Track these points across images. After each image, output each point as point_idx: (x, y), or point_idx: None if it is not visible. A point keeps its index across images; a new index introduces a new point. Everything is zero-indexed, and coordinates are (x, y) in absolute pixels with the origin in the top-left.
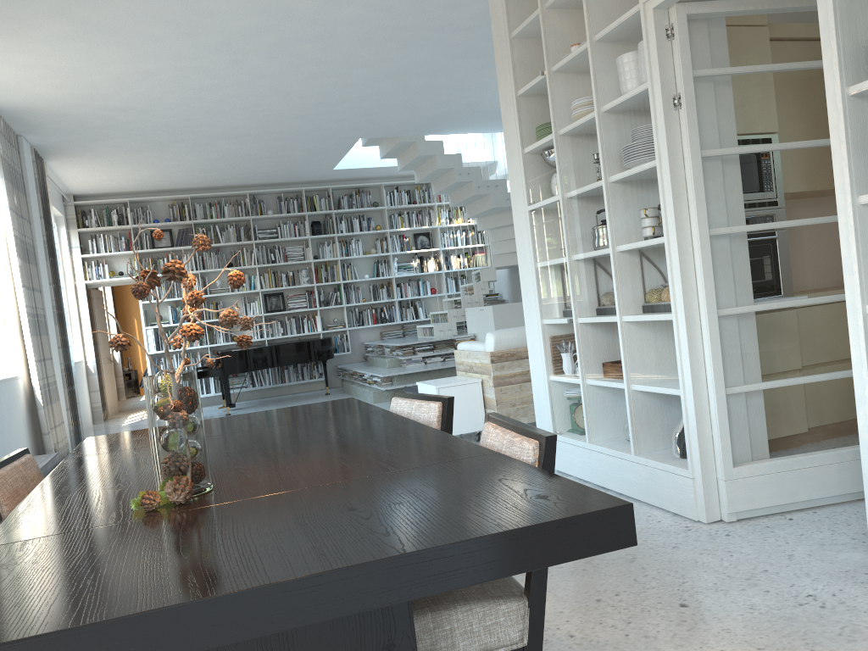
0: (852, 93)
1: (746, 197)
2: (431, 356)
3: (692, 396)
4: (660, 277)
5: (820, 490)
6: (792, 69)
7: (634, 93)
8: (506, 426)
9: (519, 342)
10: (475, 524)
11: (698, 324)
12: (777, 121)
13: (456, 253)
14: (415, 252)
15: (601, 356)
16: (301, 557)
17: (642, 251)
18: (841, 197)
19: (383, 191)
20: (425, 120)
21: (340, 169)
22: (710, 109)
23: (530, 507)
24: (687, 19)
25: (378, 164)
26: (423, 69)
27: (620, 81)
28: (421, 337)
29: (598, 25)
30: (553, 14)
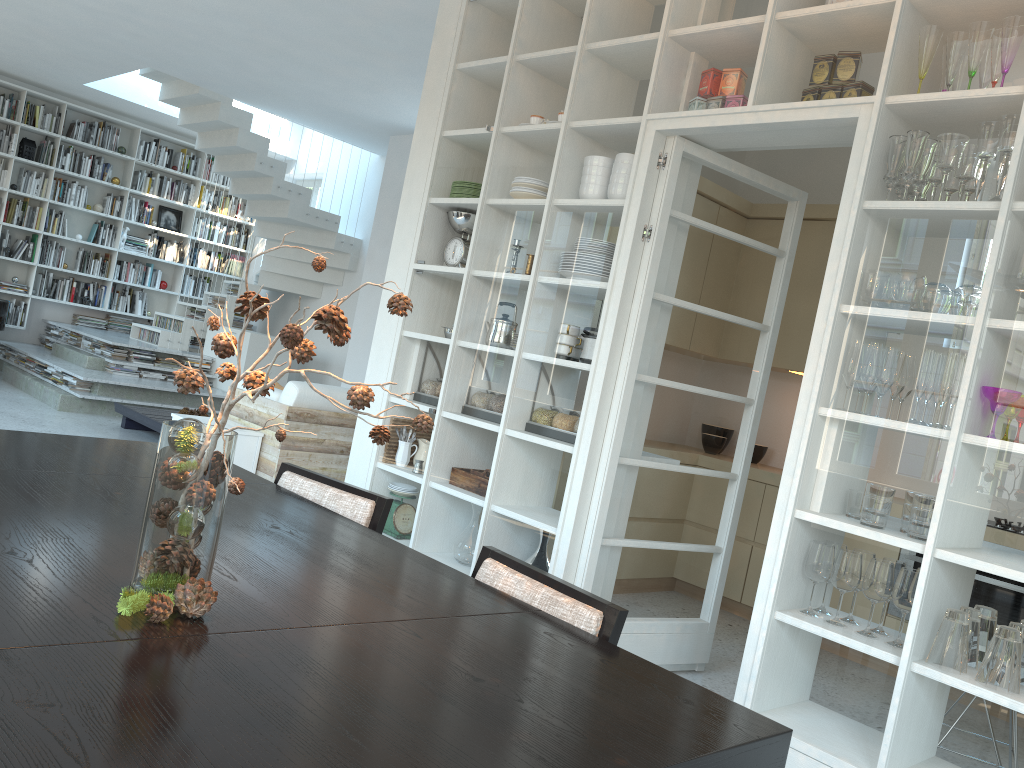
0: (845, 312)
1: (674, 352)
2: (150, 369)
3: (569, 538)
4: (571, 405)
5: (647, 657)
6: (745, 243)
7: (603, 204)
8: (531, 575)
9: (324, 404)
10: (665, 734)
11: (596, 465)
12: (719, 288)
13: (206, 249)
14: (157, 229)
15: (462, 462)
16: (519, 759)
17: (557, 370)
18: (803, 401)
19: (138, 139)
20: (246, 84)
21: (93, 88)
22: (673, 254)
23: (693, 716)
24: (681, 156)
25: (147, 104)
26: (289, 32)
27: (590, 184)
28: (136, 340)
29: (580, 113)
30: (525, 73)
